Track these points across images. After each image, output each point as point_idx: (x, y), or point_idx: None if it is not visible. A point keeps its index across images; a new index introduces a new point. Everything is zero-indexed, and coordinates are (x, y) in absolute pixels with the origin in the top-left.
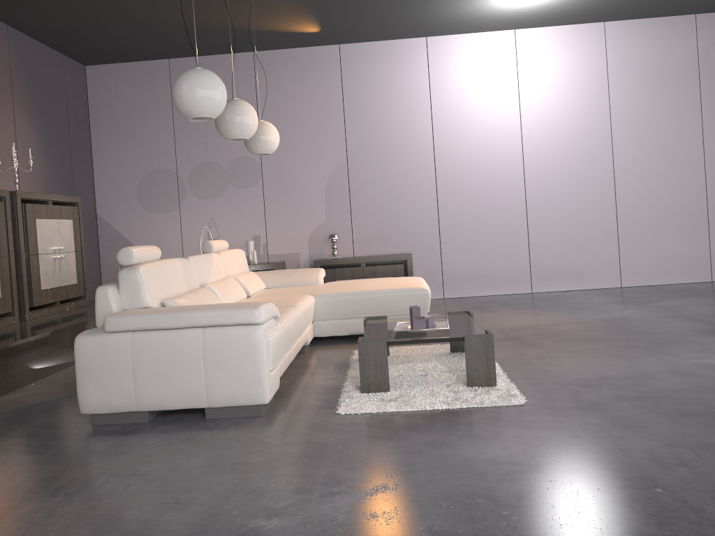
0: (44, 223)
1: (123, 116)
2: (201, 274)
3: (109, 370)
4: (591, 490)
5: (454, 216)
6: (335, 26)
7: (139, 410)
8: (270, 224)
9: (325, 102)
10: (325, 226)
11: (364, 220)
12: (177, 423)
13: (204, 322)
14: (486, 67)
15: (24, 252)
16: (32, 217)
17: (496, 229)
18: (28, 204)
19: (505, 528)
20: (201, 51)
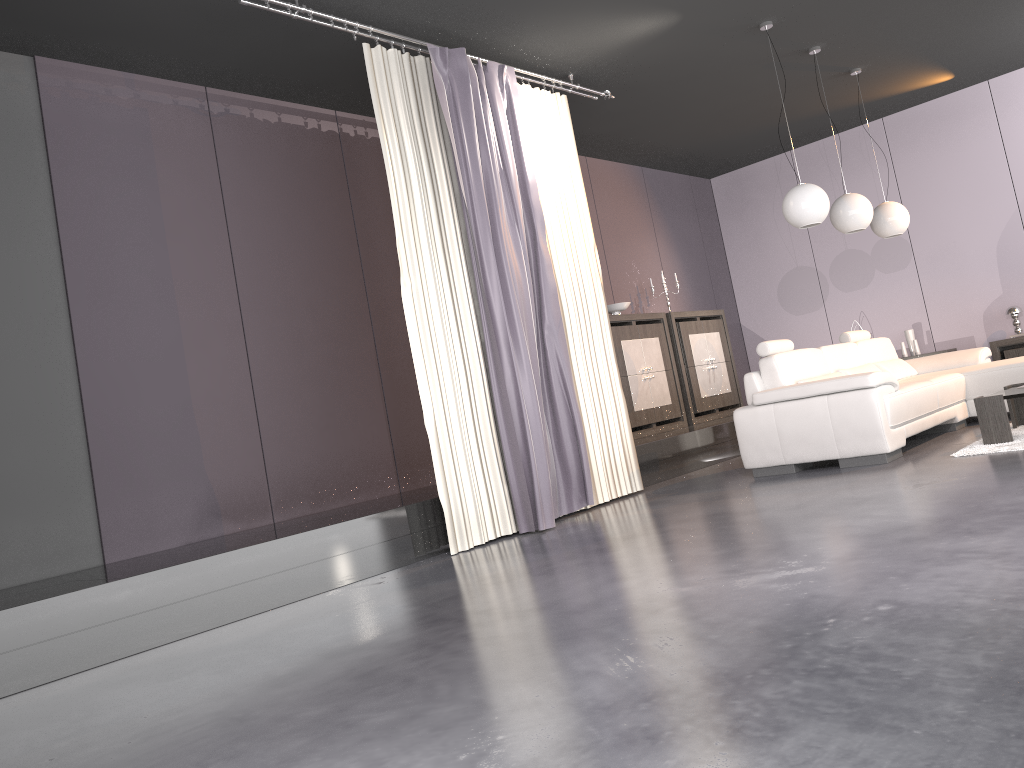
0: (695, 338)
1: (753, 221)
2: (835, 361)
3: (760, 434)
4: None
5: None
6: (971, 67)
7: (787, 463)
8: (931, 307)
9: (979, 153)
10: (1002, 300)
11: None
12: (816, 471)
13: (826, 390)
14: None
15: (683, 365)
16: (685, 333)
17: None
18: (680, 323)
19: (1021, 484)
20: (822, 134)
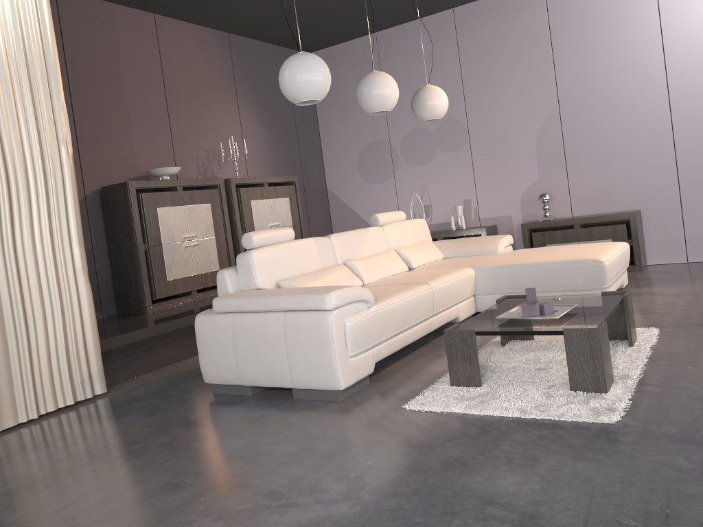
0: (259, 203)
1: (341, 95)
2: (345, 251)
3: (217, 347)
4: None
5: (699, 161)
6: None
7: (243, 384)
8: (480, 187)
9: (530, 49)
10: (537, 185)
11: (582, 176)
12: (268, 400)
13: (282, 307)
14: None
15: (241, 230)
16: (247, 199)
17: None
18: (242, 189)
19: None
20: (401, 19)
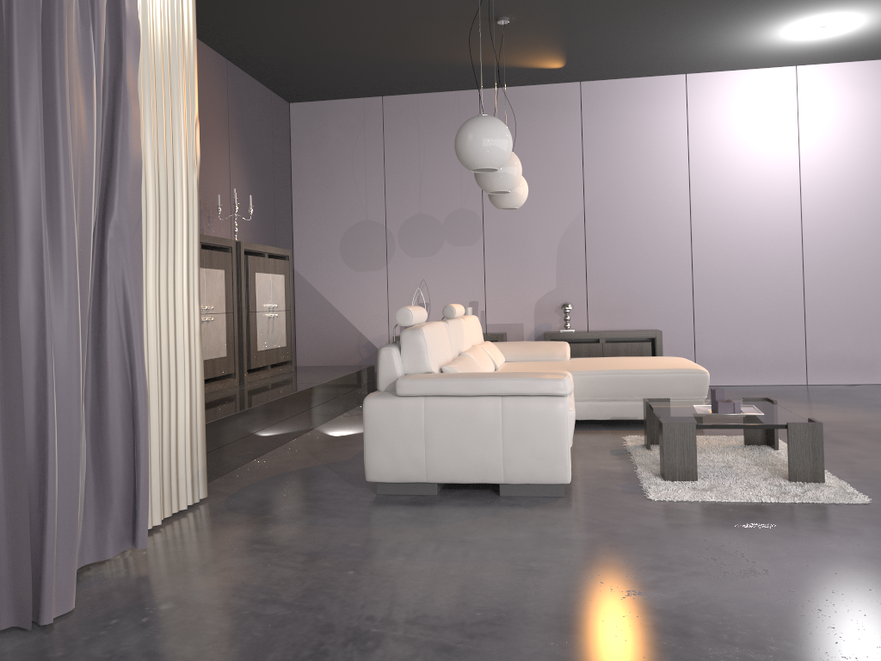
0: (261, 278)
1: (329, 161)
2: (458, 341)
3: (400, 437)
4: None
5: (713, 287)
6: (583, 61)
7: (429, 481)
8: (490, 288)
9: (560, 149)
10: (554, 293)
11: (601, 289)
12: (470, 498)
13: (504, 391)
14: (758, 110)
15: (245, 308)
16: (252, 270)
17: (764, 306)
18: (249, 256)
19: None
20: (421, 88)
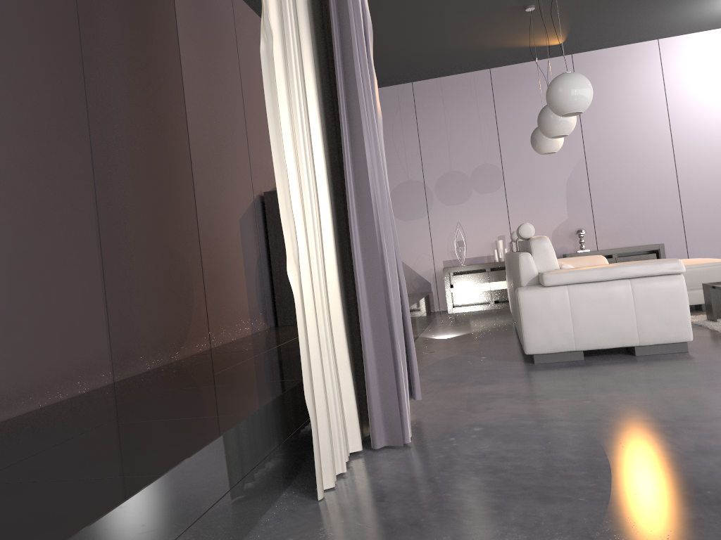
0: None
1: None
2: None
3: (551, 317)
4: None
5: (698, 206)
6: (579, 36)
7: (578, 350)
8: (514, 224)
9: None
10: (567, 223)
11: (605, 216)
12: (614, 359)
13: (632, 274)
14: None
15: None
16: None
17: None
18: None
19: None
20: (444, 72)
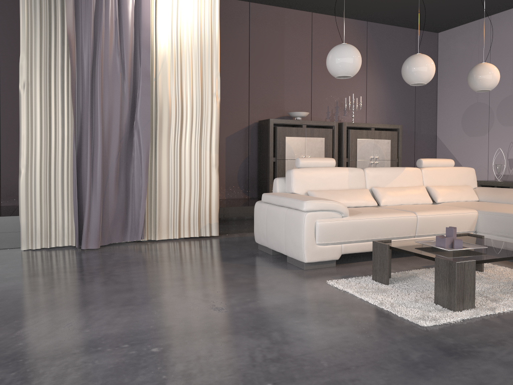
0: (363, 141)
1: (457, 65)
2: (375, 180)
3: (260, 222)
4: (251, 361)
5: None
6: None
7: (268, 247)
8: None
9: None
10: None
11: None
12: (274, 259)
13: (285, 204)
14: None
15: (346, 158)
16: (354, 137)
17: None
18: (351, 130)
19: (181, 342)
20: (509, 4)
